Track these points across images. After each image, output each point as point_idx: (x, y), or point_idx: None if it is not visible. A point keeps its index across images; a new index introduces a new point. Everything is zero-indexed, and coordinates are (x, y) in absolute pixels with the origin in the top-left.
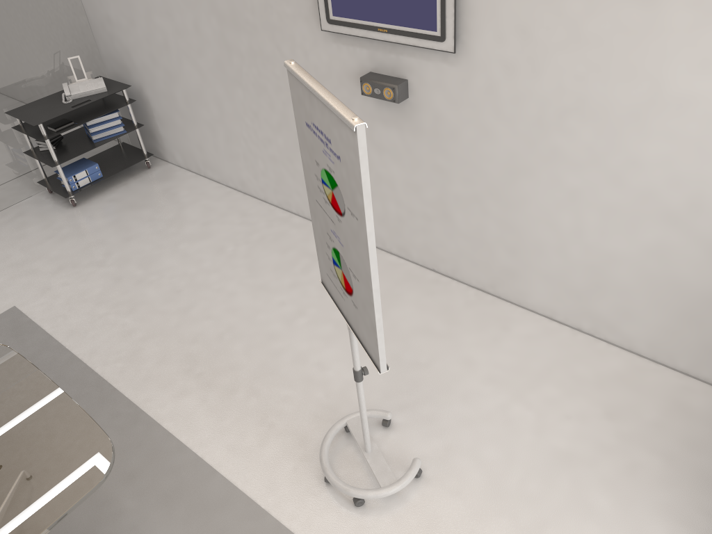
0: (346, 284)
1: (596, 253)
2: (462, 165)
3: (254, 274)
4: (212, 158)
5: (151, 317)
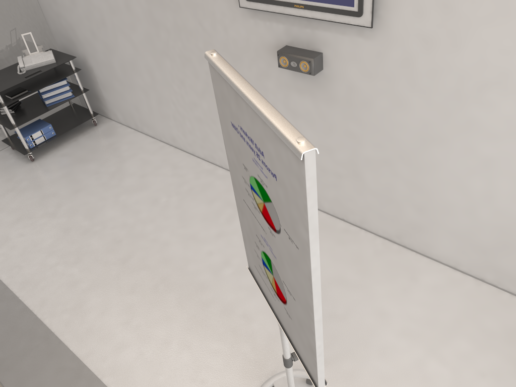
0: (278, 291)
1: (507, 216)
2: (373, 131)
3: (184, 225)
4: (147, 117)
5: (94, 267)
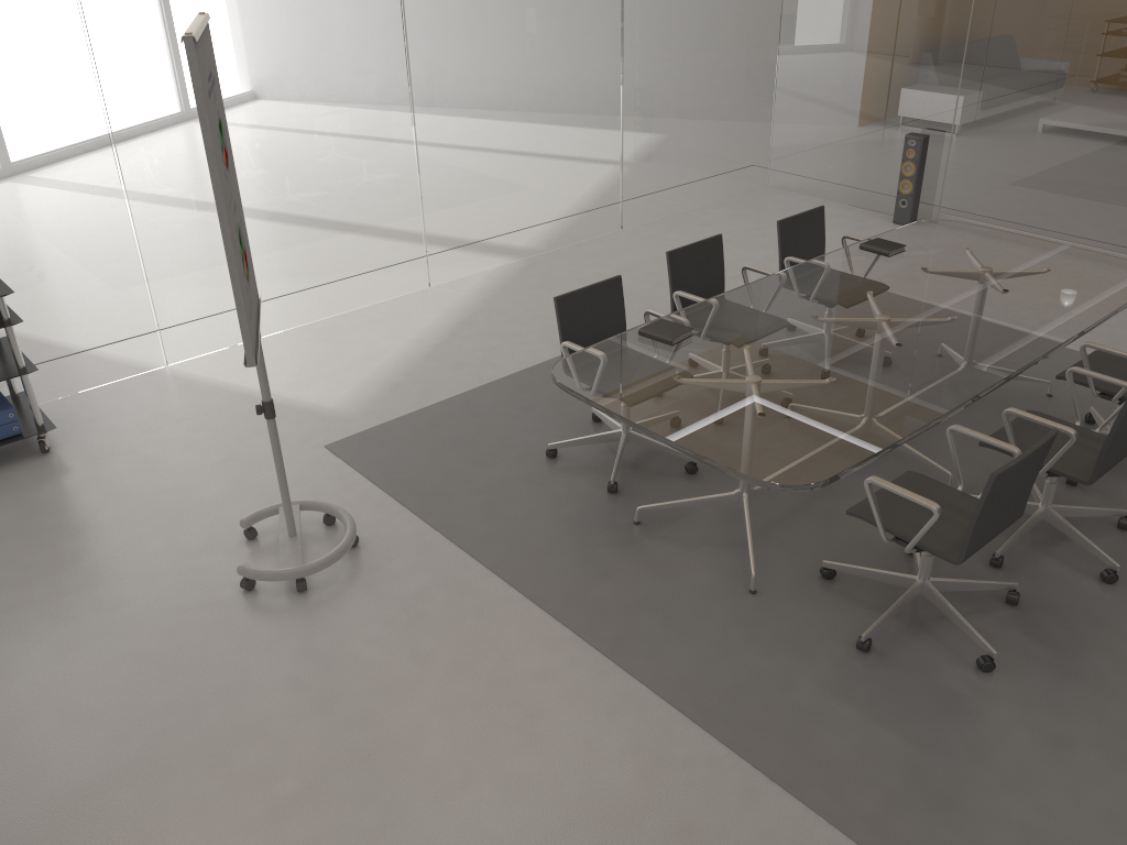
0: (246, 260)
1: None
2: None
3: None
4: None
5: None
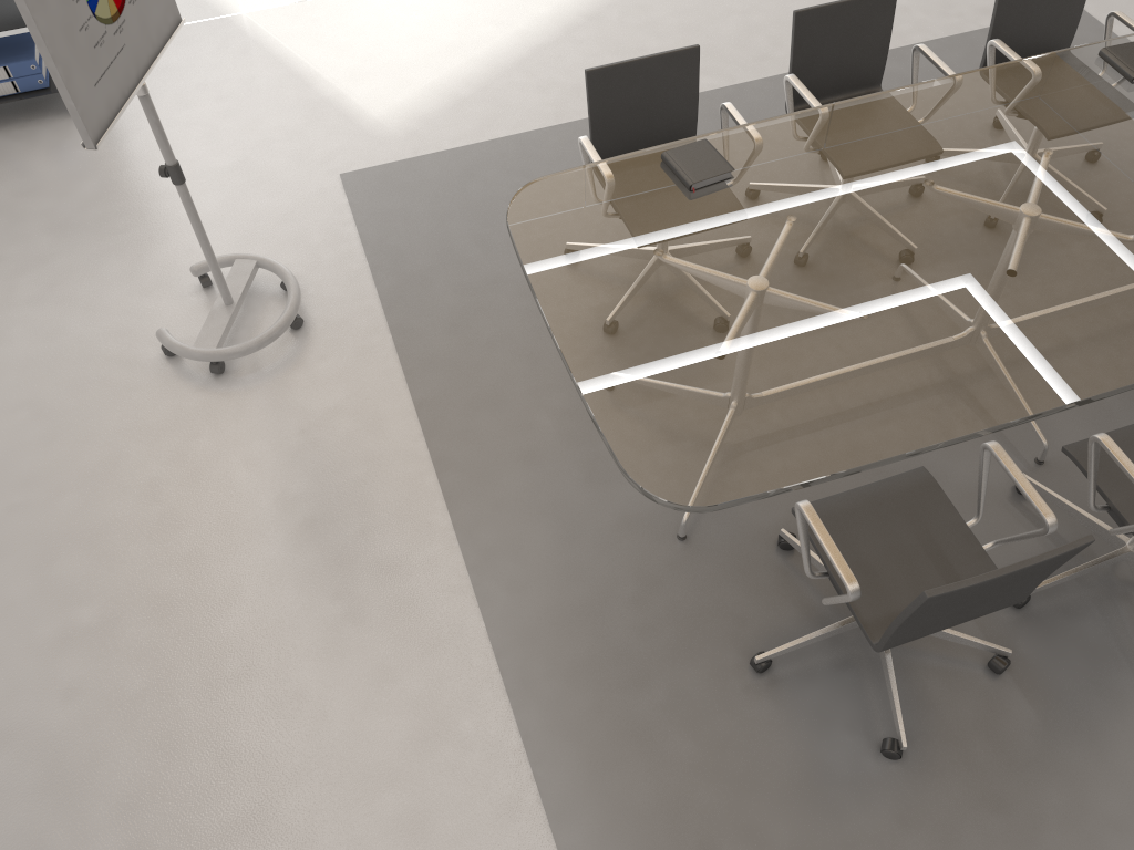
0: None
1: None
2: None
3: None
4: None
5: None
